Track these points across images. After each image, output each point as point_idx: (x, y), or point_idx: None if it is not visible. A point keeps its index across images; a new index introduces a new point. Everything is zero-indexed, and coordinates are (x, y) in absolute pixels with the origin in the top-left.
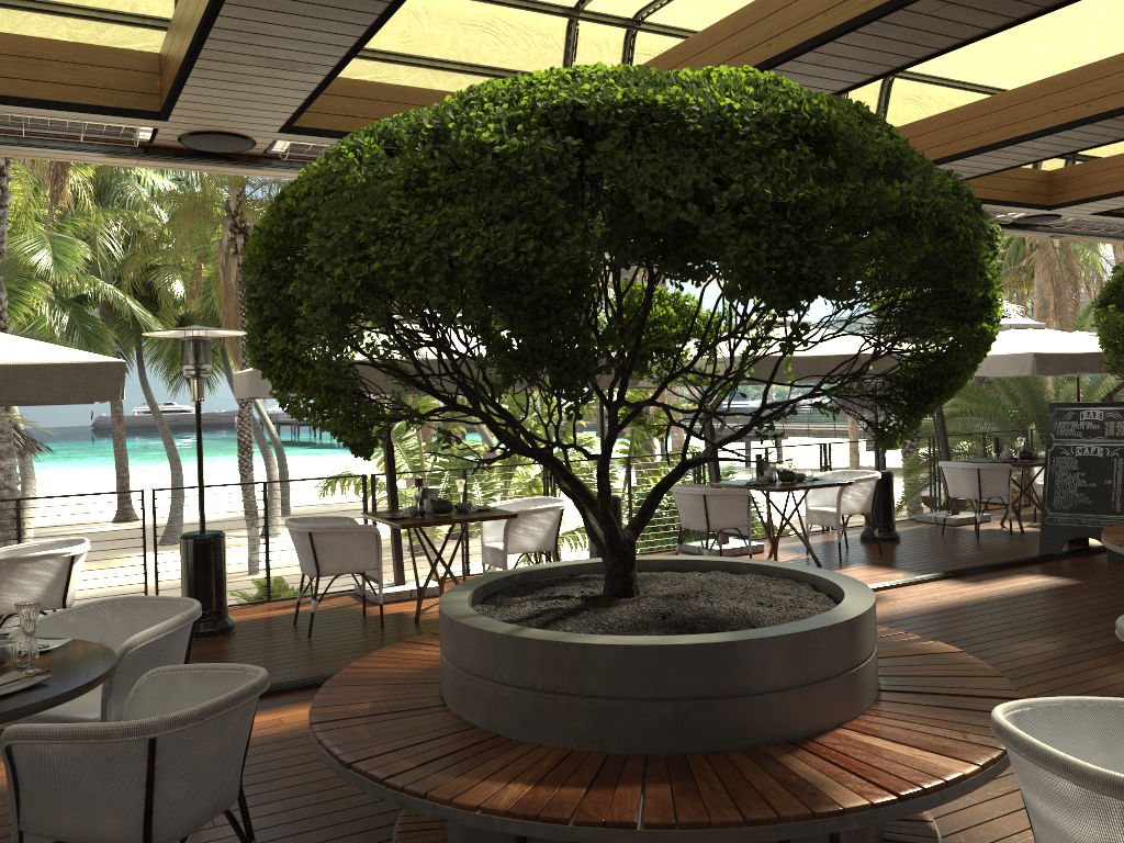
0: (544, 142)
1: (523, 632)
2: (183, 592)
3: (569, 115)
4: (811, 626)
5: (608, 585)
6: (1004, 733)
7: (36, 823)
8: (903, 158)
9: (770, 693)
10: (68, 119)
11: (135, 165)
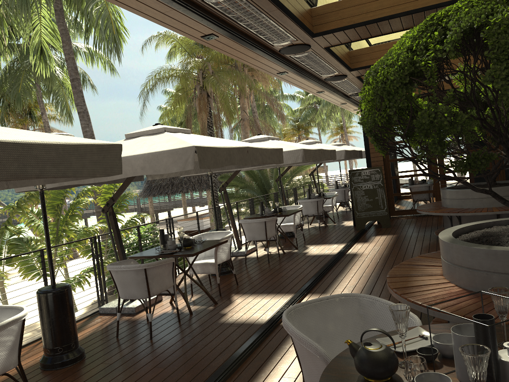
0: None
1: None
2: (50, 333)
3: None
4: None
5: None
6: None
7: None
8: None
9: None
10: None
11: None
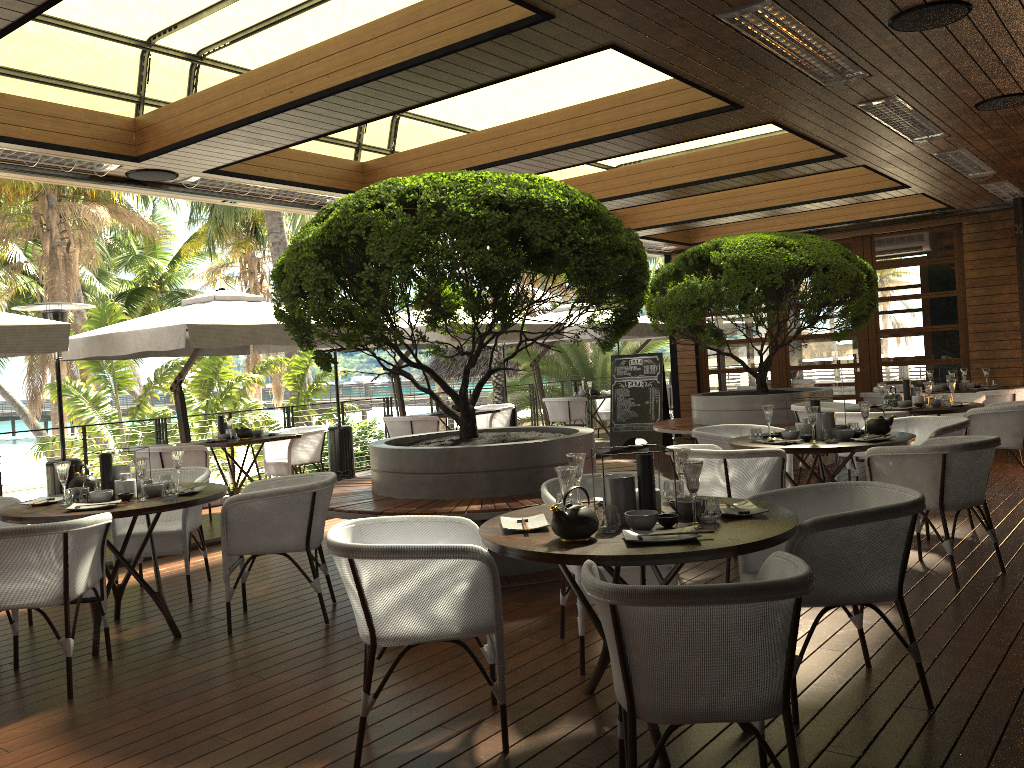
0: (493, 213)
1: (449, 447)
2: None
3: (498, 201)
4: (577, 435)
5: (464, 432)
6: None
7: (240, 548)
8: (617, 223)
9: (565, 464)
10: (71, 157)
11: (66, 184)
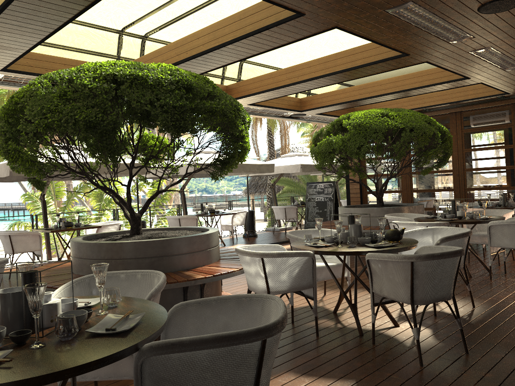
0: (104, 85)
1: (100, 242)
2: None
3: (112, 77)
4: (194, 235)
5: (131, 231)
6: (236, 250)
7: None
8: (214, 94)
9: (180, 255)
10: None
11: None
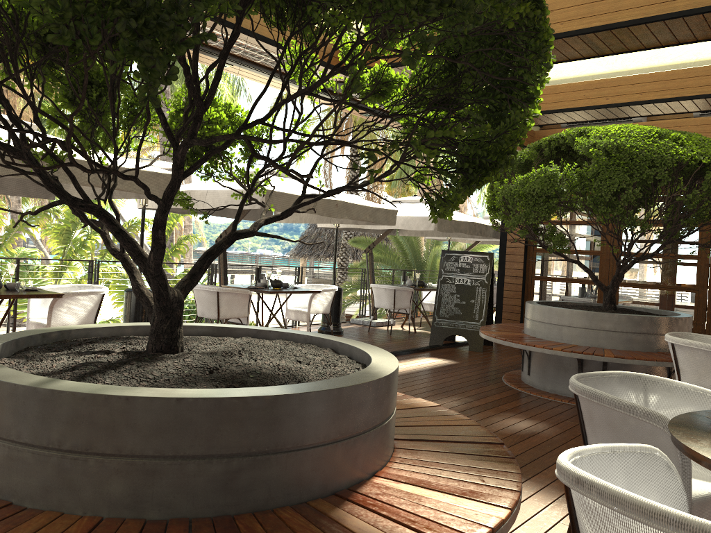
0: None
1: (53, 384)
2: None
3: None
4: (359, 380)
5: (153, 341)
6: (589, 486)
7: None
8: None
9: (321, 446)
10: None
11: None
